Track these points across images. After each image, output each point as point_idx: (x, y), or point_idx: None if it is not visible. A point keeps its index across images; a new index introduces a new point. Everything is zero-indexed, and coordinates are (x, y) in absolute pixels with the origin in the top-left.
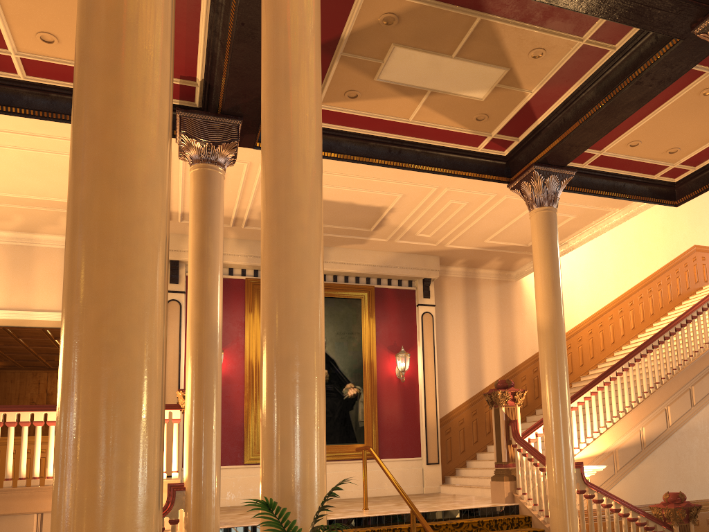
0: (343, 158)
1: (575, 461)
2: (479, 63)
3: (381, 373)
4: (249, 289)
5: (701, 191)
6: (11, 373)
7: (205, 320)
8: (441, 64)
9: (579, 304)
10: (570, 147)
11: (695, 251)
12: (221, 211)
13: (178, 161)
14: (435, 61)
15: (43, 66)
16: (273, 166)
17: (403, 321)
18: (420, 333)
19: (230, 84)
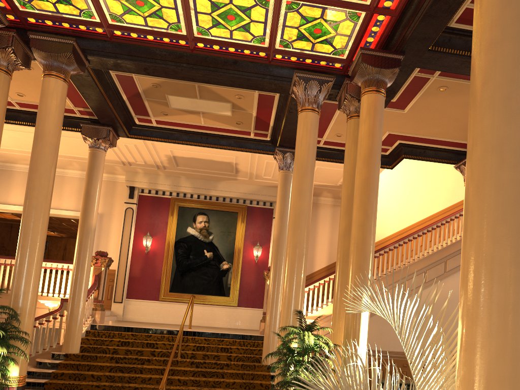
0: (175, 142)
1: (311, 317)
2: (214, 101)
3: (245, 257)
4: (172, 203)
5: (398, 161)
6: (73, 240)
7: (84, 224)
8: (196, 101)
9: (390, 223)
10: (288, 139)
11: None
12: (99, 171)
13: None
14: (191, 100)
15: (24, 104)
16: (29, 173)
17: (263, 227)
18: (272, 235)
19: (96, 113)
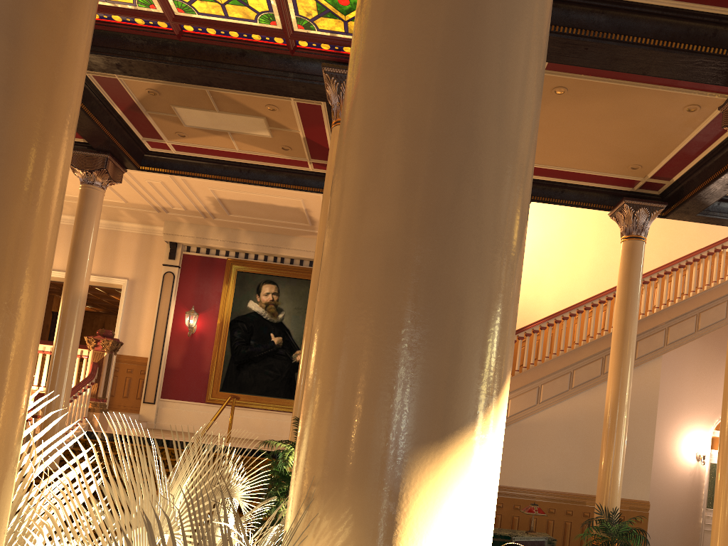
0: (204, 177)
1: None
2: (239, 114)
3: None
4: (228, 267)
5: None
6: (113, 318)
7: (69, 290)
8: (215, 115)
9: (543, 300)
10: None
11: None
12: (93, 217)
13: (126, 174)
14: (209, 114)
15: None
16: None
17: None
18: None
19: (82, 134)
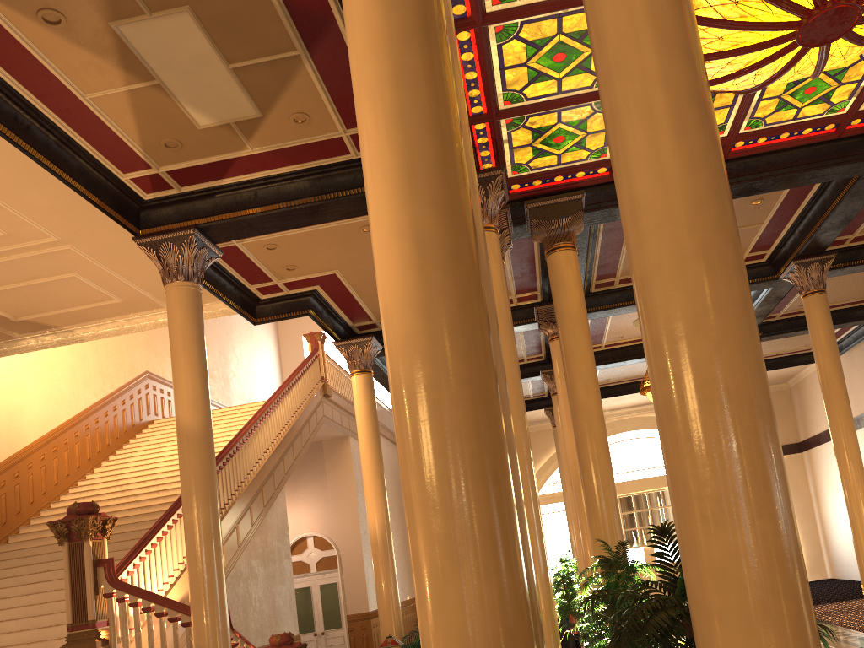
0: None
1: None
2: (245, 91)
3: None
4: None
5: (286, 316)
6: None
7: None
8: (208, 64)
9: (30, 417)
10: (246, 226)
11: (148, 378)
12: None
13: None
14: (206, 57)
15: None
16: None
17: None
18: None
19: None
